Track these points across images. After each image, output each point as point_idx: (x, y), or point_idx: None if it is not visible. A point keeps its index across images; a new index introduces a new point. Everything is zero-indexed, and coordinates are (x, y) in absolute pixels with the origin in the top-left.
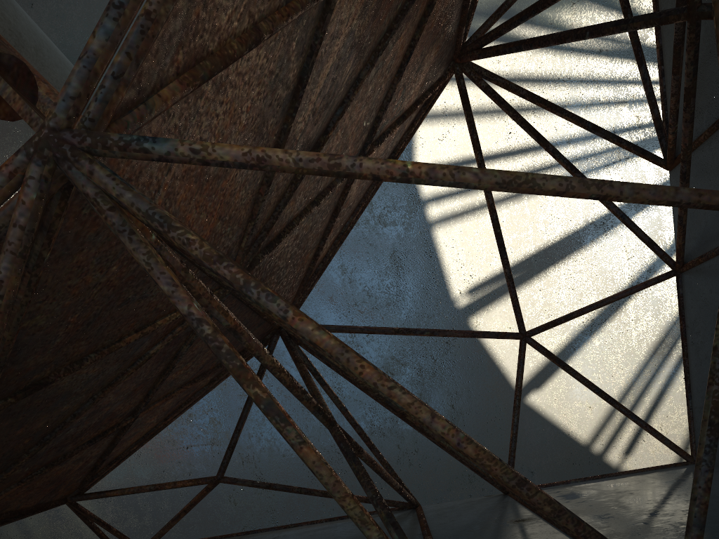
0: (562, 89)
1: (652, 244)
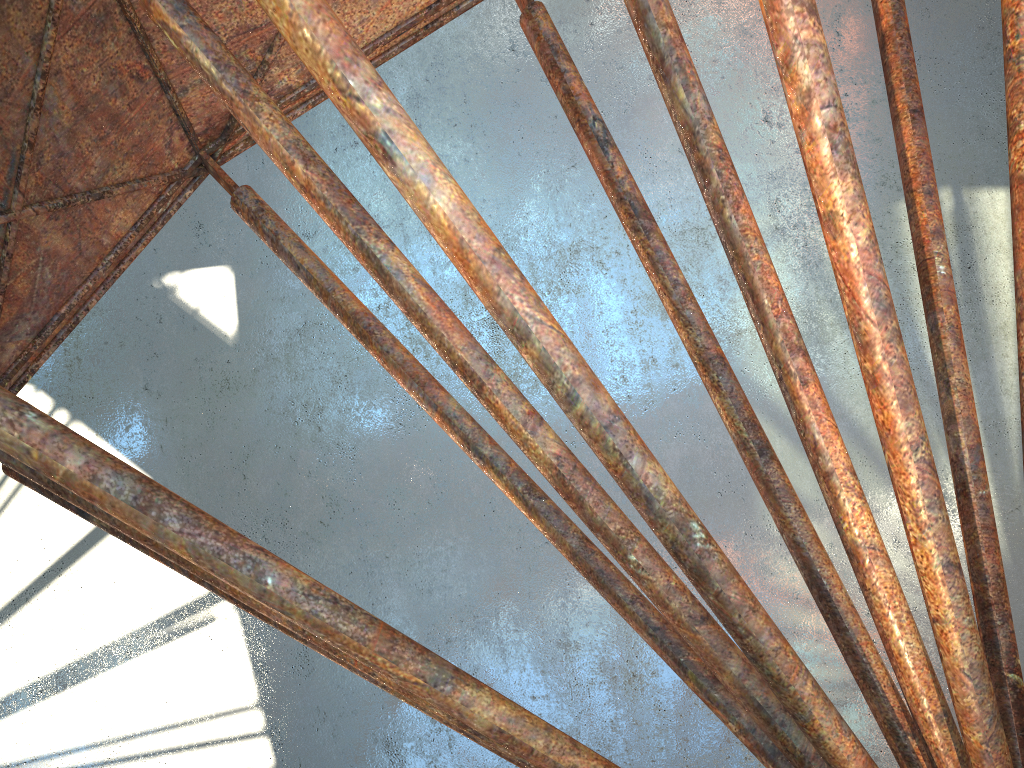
0: None
1: None
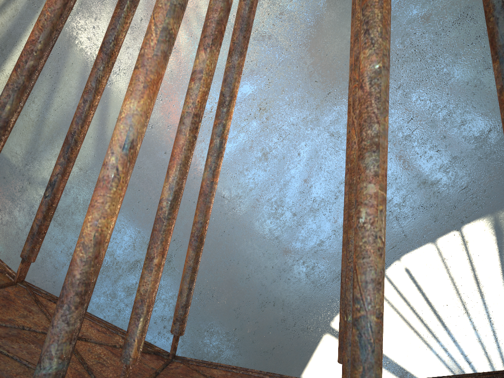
0: (484, 322)
1: None
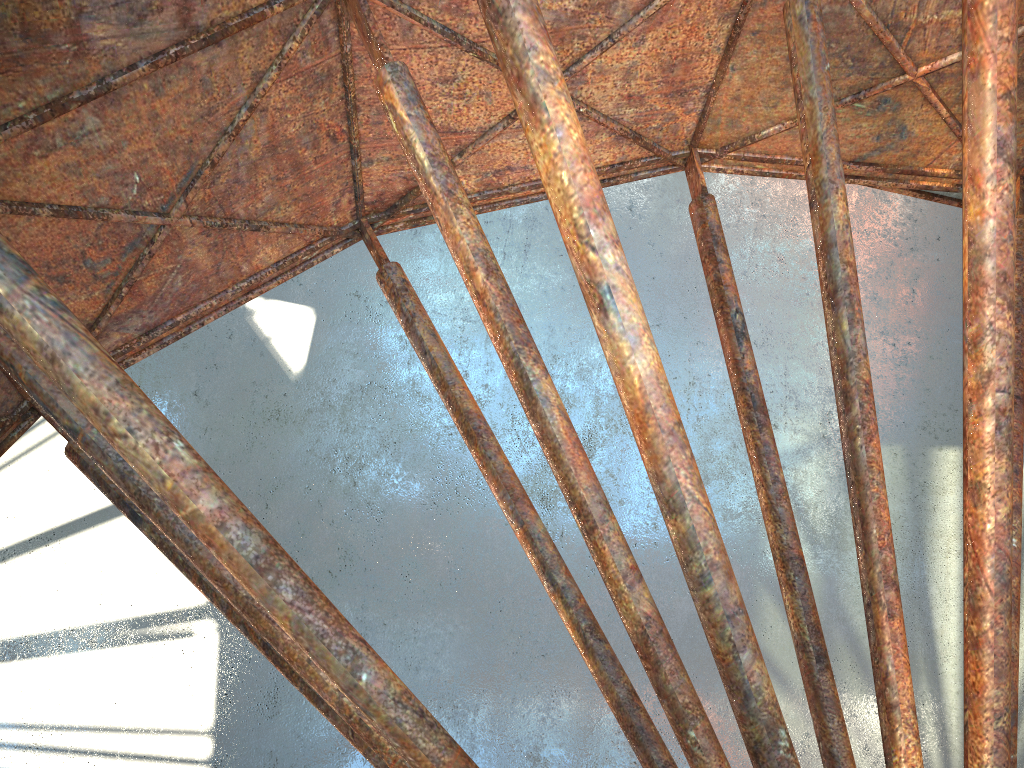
0: None
1: None
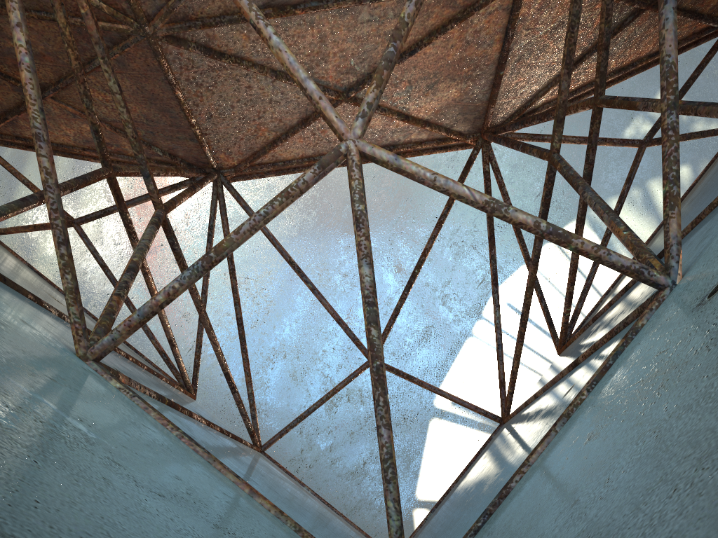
0: None
1: (502, 385)
